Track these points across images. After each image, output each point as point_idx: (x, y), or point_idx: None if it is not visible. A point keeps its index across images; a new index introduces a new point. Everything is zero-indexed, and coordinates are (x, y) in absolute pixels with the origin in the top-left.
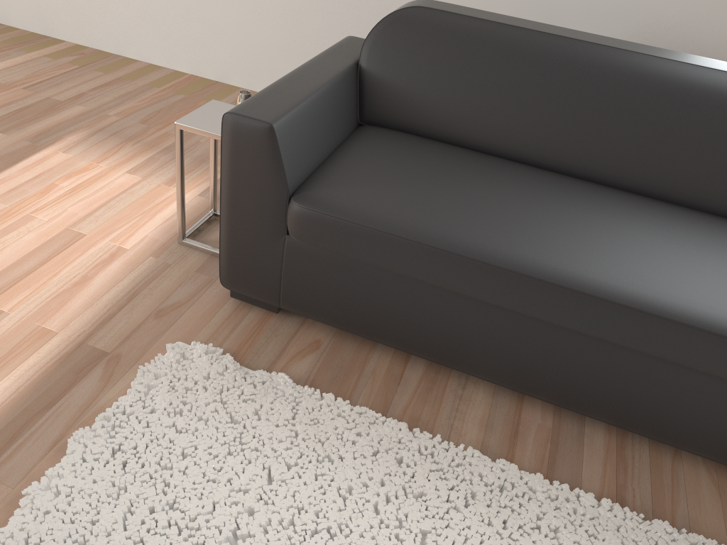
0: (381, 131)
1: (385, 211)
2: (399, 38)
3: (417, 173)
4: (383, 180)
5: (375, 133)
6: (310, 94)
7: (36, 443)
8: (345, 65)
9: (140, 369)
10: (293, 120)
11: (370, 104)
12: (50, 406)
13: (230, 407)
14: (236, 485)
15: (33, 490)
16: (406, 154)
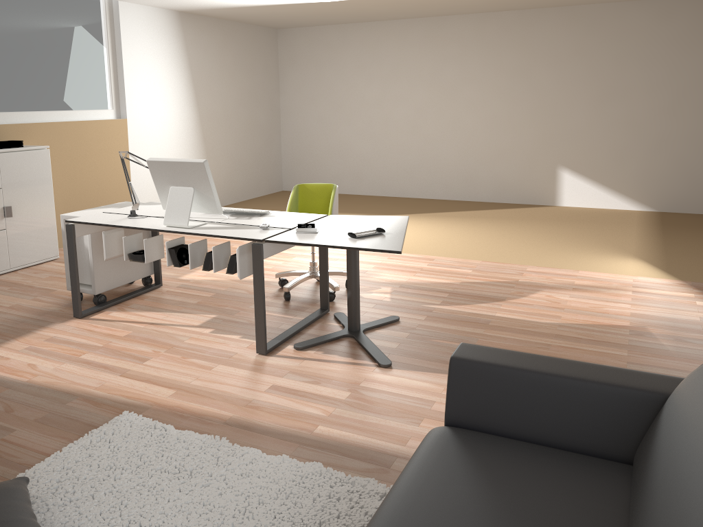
0: (618, 473)
1: (426, 465)
2: (694, 383)
3: (517, 491)
4: (486, 466)
5: (609, 469)
6: (531, 370)
7: (317, 455)
8: (643, 387)
9: (370, 479)
10: (482, 372)
11: (641, 443)
12: (343, 454)
13: (333, 520)
14: (268, 526)
15: (283, 456)
16: (563, 487)
